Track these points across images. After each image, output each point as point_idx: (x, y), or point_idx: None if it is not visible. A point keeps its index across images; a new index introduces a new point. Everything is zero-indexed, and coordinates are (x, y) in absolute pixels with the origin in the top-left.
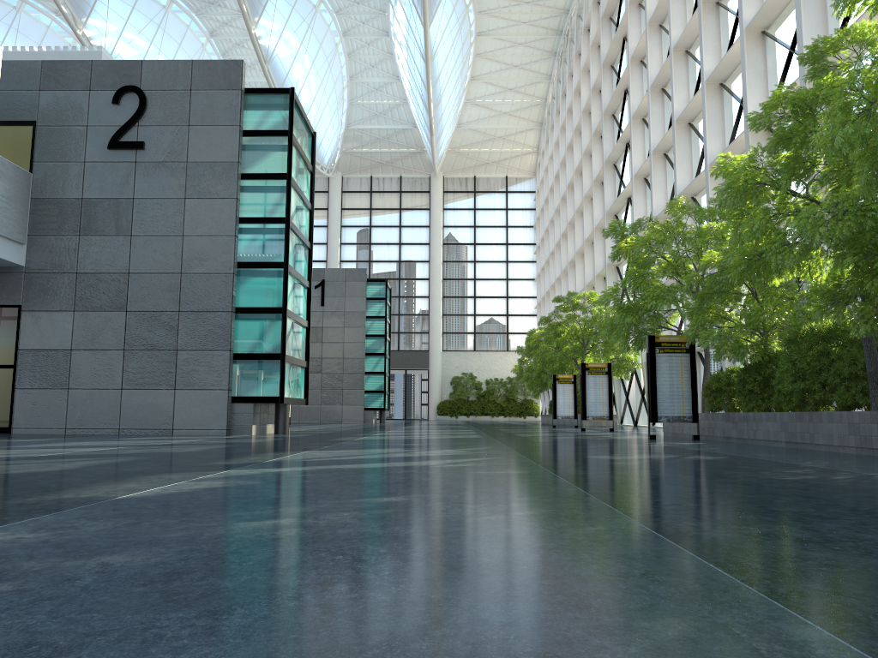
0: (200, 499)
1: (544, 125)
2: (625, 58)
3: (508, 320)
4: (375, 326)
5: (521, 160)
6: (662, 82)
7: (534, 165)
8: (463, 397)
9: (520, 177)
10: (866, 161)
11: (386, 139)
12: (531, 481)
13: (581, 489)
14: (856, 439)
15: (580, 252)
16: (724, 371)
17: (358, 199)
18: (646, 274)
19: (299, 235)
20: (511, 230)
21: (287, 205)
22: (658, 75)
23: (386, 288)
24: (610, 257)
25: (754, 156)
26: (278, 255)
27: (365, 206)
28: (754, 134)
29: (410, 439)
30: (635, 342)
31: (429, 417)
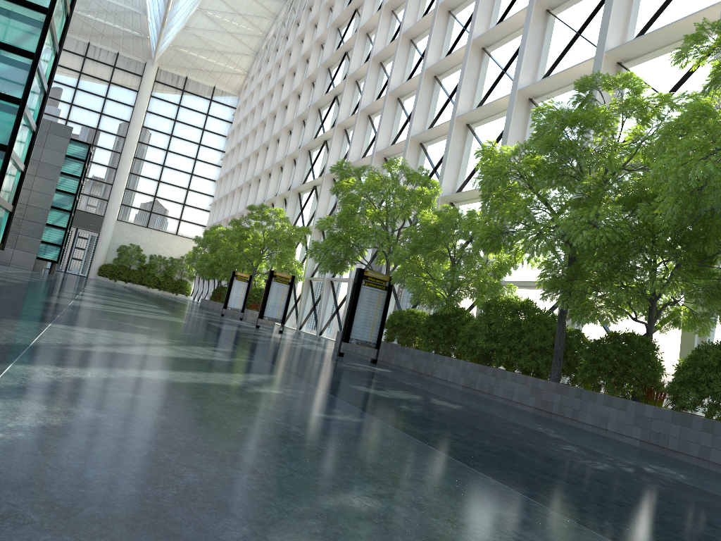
0: (87, 481)
1: (259, 55)
2: (351, 26)
3: (183, 209)
4: (68, 183)
5: (231, 78)
6: (383, 57)
7: (241, 86)
8: (126, 265)
9: (226, 92)
10: (682, 195)
11: (114, 14)
12: (414, 451)
13: (499, 482)
14: (536, 402)
15: (267, 171)
16: (405, 310)
17: (71, 59)
18: (361, 214)
19: (42, 76)
20: (206, 133)
21: (41, 41)
22: (382, 51)
23: (88, 151)
24: (330, 190)
25: (519, 151)
26: (16, 90)
27: (76, 69)
28: (457, 126)
29: (125, 314)
30: (334, 267)
31: (89, 275)
